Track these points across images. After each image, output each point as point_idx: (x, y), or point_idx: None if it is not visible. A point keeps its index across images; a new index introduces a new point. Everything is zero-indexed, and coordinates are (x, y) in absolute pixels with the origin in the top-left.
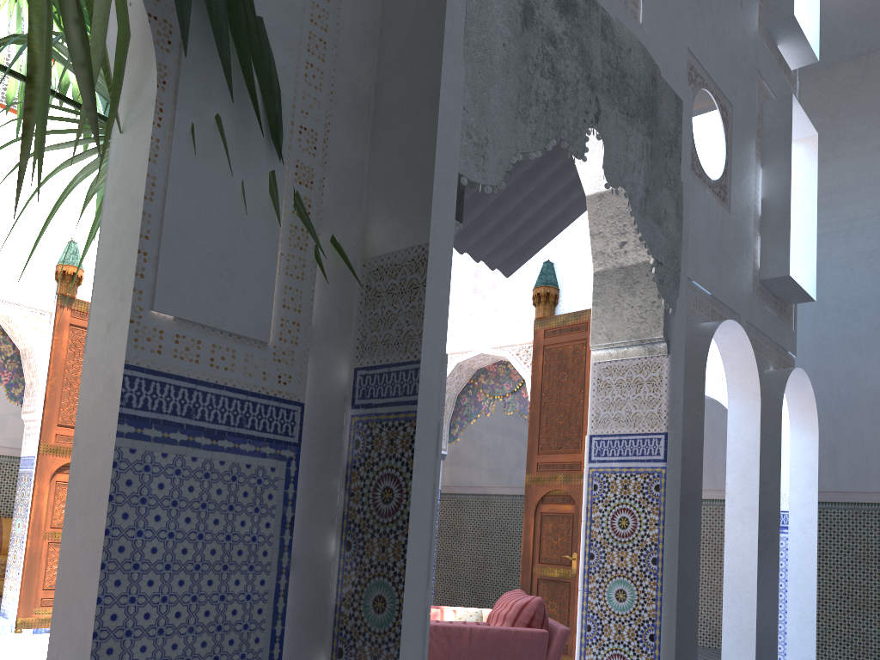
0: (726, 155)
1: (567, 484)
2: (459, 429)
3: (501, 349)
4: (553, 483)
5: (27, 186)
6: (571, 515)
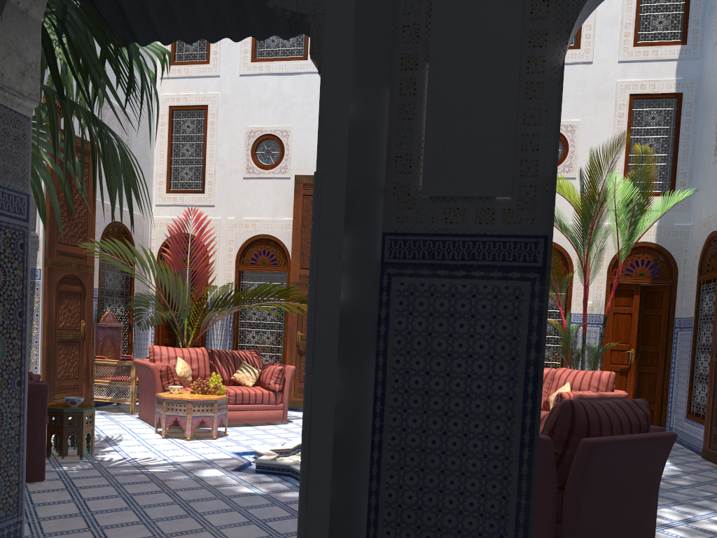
0: None
1: None
2: None
3: None
4: None
5: None
6: None
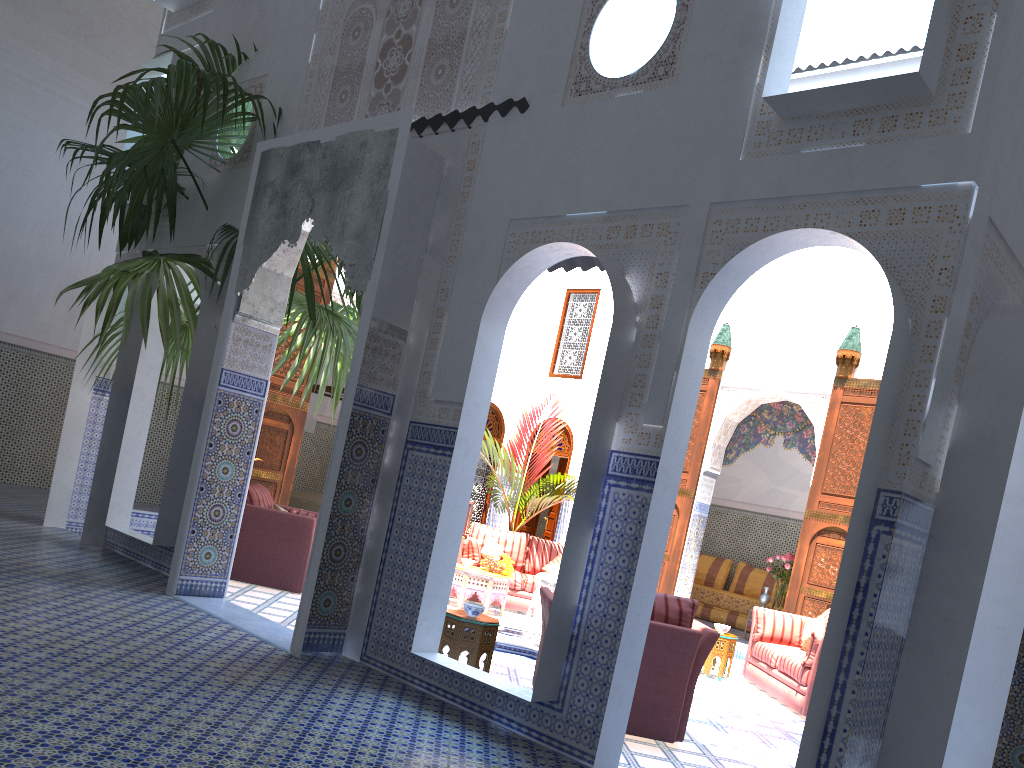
0: (682, 12)
1: None
2: None
3: None
4: None
5: (822, 293)
6: None
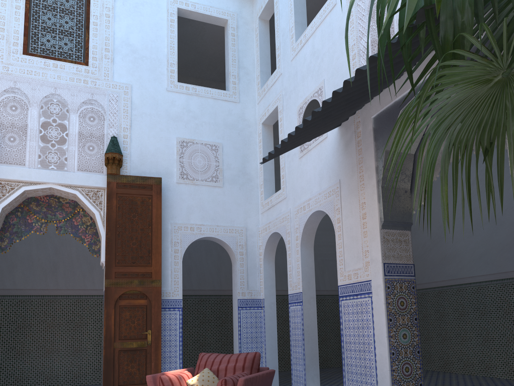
0: None
1: (142, 286)
2: (8, 242)
3: (71, 188)
4: (129, 286)
5: None
6: (144, 306)
